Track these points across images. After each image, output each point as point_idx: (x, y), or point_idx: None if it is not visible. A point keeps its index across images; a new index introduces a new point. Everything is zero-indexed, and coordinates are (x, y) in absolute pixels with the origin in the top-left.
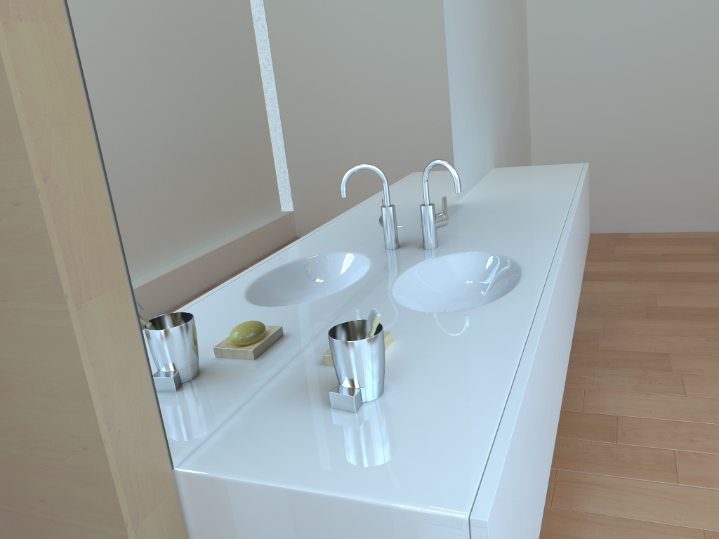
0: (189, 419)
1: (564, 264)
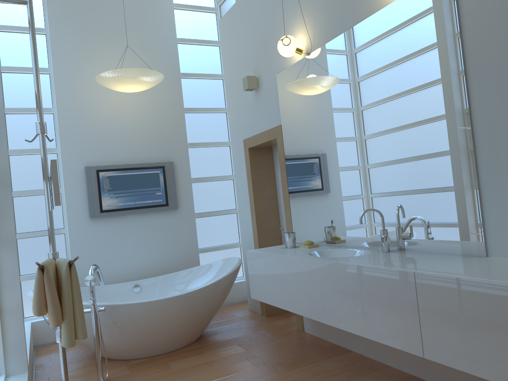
0: (296, 236)
1: (331, 269)
